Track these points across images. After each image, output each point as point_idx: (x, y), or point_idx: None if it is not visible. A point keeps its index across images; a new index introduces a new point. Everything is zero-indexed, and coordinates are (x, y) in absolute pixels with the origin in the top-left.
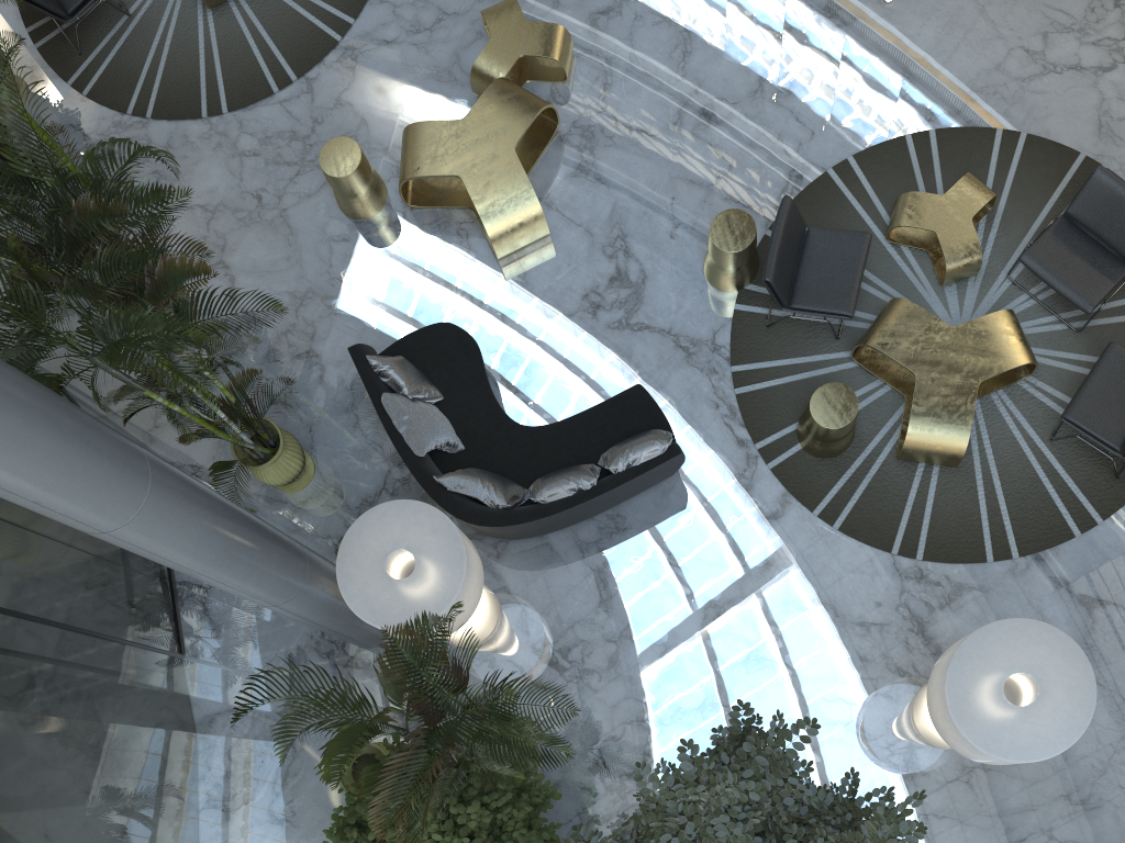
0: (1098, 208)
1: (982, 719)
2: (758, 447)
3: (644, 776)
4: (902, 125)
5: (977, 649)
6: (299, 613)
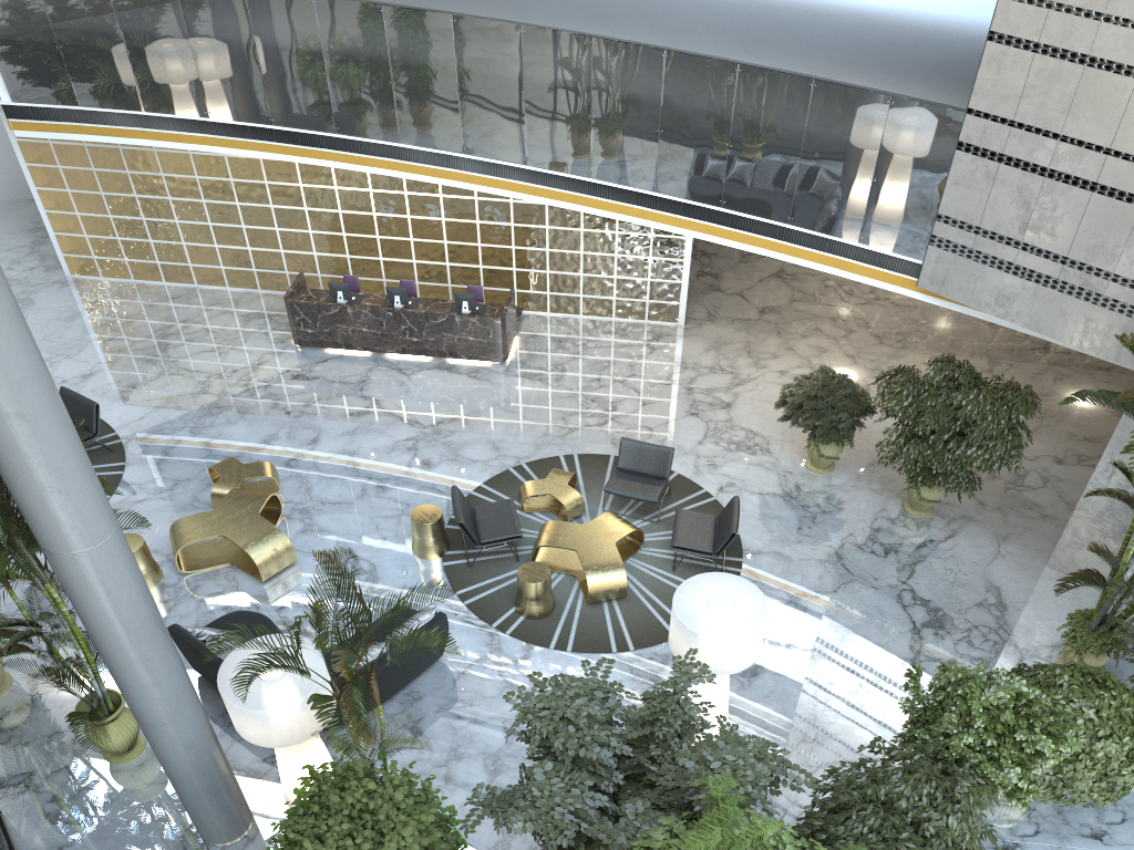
0: (632, 457)
1: (709, 623)
2: (495, 625)
3: (508, 842)
4: (505, 466)
5: (684, 594)
6: (189, 740)
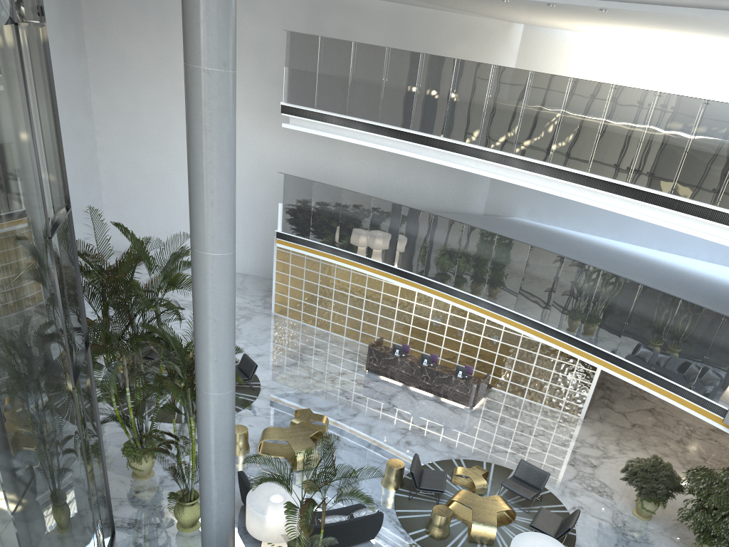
0: (524, 472)
1: None
2: (410, 534)
3: None
4: (450, 457)
5: (520, 538)
6: (220, 518)
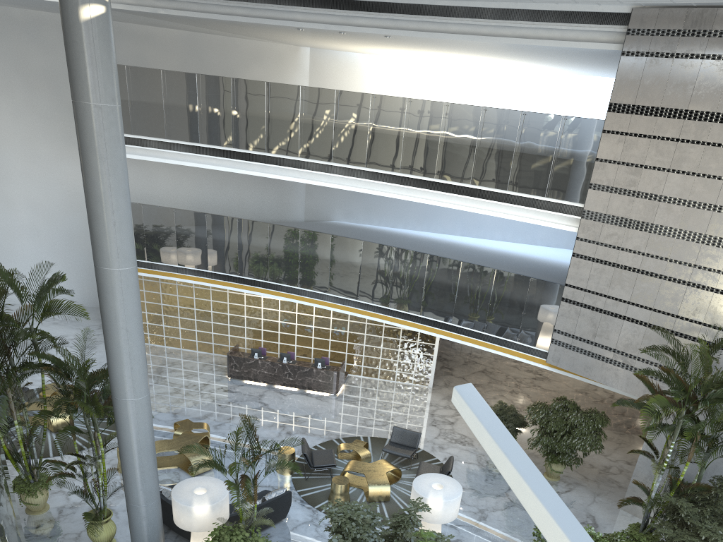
0: (399, 436)
1: (430, 493)
2: (316, 507)
3: None
4: (330, 438)
5: (419, 480)
6: (151, 519)
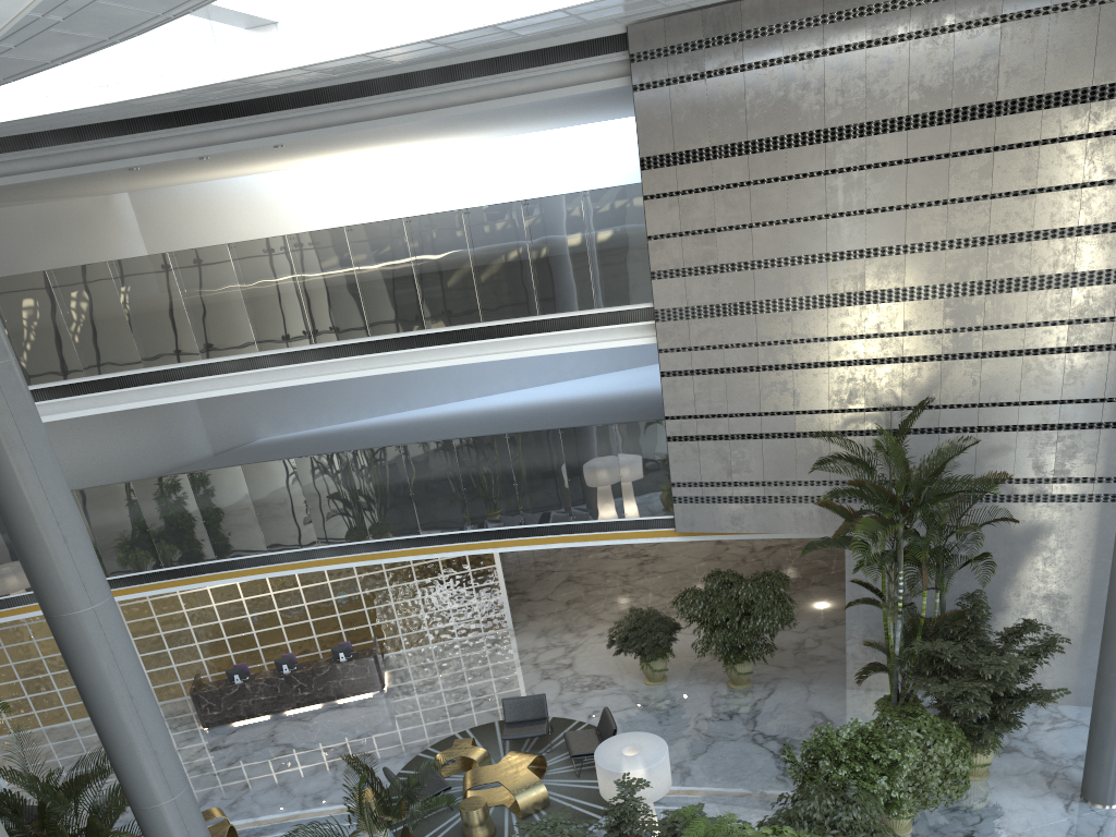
0: (515, 710)
1: (628, 764)
2: None
3: None
4: (413, 753)
5: (601, 753)
6: None
